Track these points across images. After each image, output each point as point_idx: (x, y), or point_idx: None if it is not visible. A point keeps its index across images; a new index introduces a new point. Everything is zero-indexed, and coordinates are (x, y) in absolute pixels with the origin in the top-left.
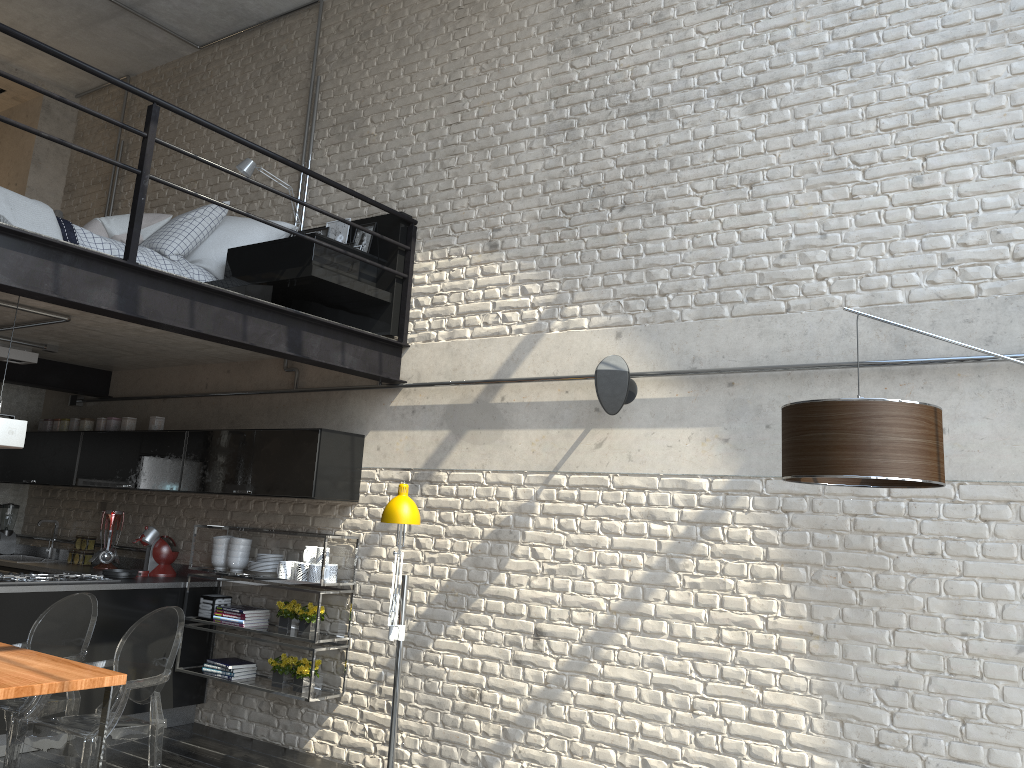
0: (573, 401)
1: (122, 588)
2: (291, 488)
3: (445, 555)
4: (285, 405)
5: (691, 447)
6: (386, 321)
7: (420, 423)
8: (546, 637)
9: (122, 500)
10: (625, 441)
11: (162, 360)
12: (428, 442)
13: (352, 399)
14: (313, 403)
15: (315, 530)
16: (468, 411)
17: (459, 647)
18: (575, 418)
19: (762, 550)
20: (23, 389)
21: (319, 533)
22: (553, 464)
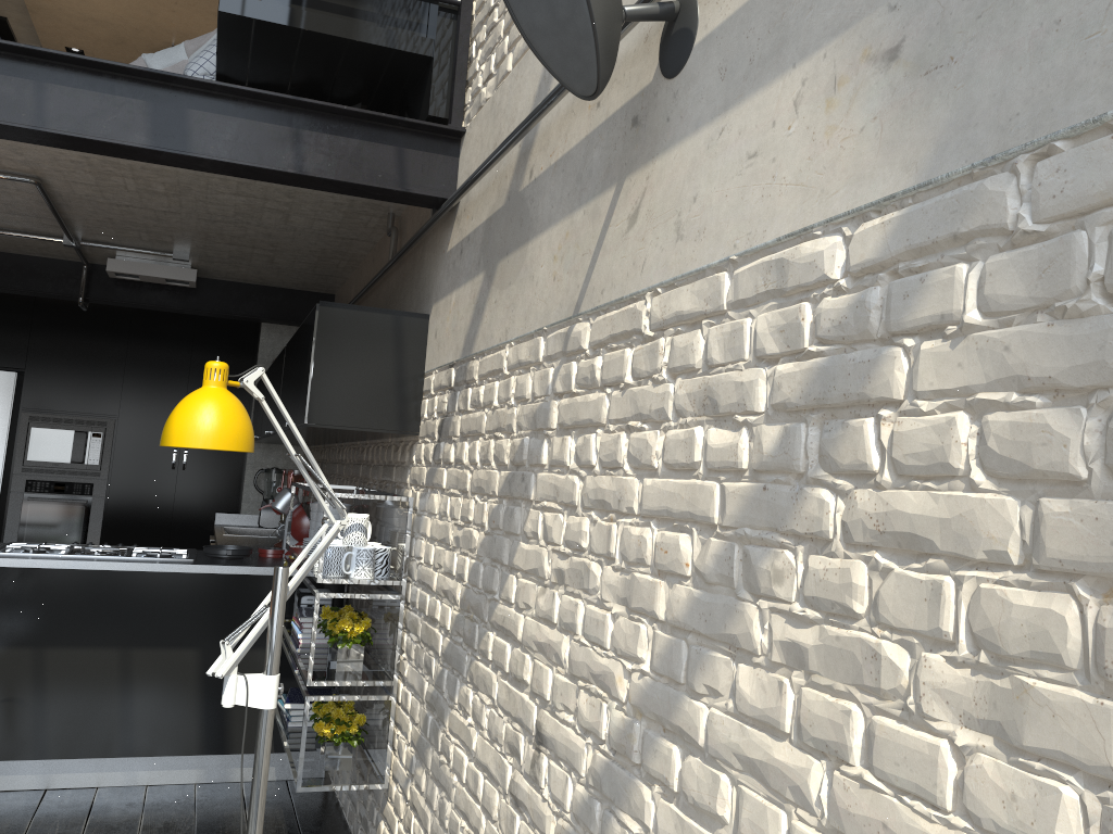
0: (604, 122)
1: (173, 571)
2: (300, 412)
3: (467, 532)
4: (393, 291)
5: (801, 133)
6: (428, 94)
7: (464, 271)
8: (548, 751)
9: (326, 458)
10: (673, 184)
11: (317, 259)
12: (468, 305)
13: (426, 257)
14: (406, 278)
15: (395, 489)
16: (501, 223)
17: (466, 736)
18: (605, 165)
19: (1018, 515)
20: (287, 332)
21: (390, 493)
22: (574, 298)
